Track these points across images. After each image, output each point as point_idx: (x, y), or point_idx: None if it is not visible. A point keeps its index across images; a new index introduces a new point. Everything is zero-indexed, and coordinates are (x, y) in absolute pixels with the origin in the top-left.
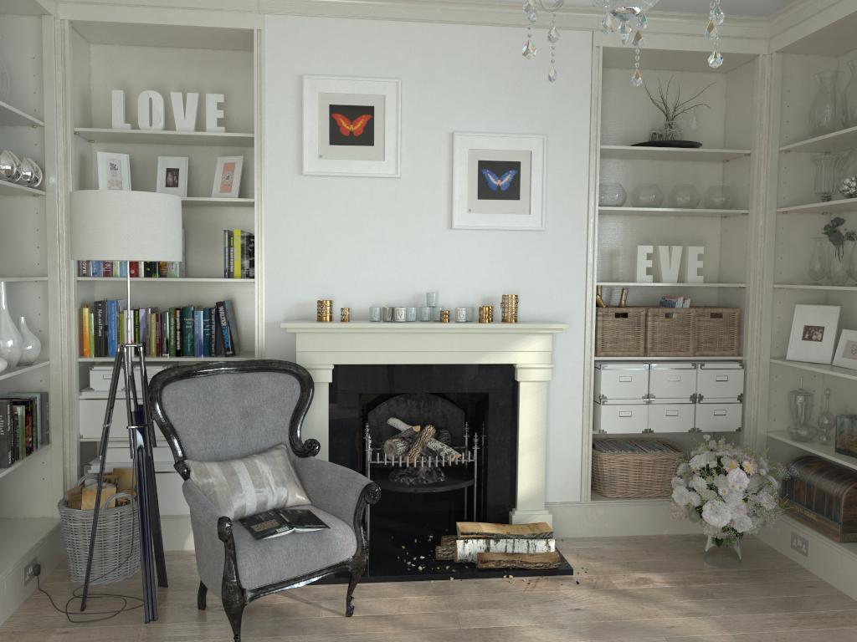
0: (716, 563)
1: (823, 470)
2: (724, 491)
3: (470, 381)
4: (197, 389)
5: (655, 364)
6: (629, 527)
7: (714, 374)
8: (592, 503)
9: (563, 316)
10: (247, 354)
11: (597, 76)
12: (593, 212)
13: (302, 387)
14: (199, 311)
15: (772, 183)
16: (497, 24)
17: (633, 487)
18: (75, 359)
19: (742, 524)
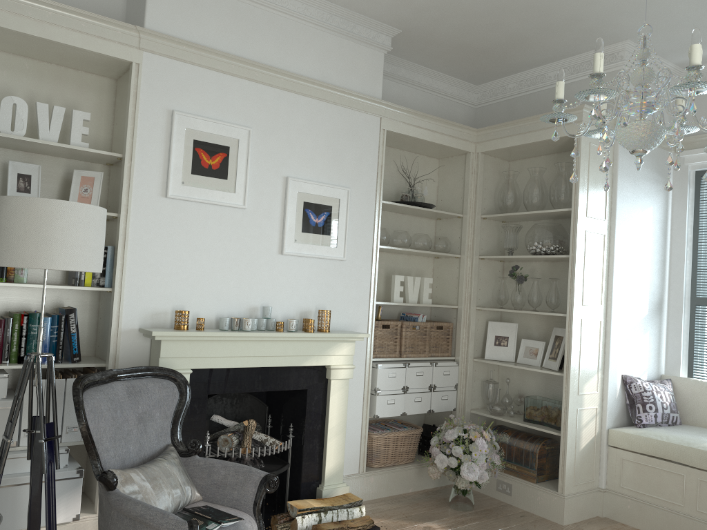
0: (461, 508)
1: (516, 434)
2: (476, 455)
3: (295, 380)
4: (105, 397)
5: (409, 363)
6: (389, 490)
7: (442, 369)
8: (366, 474)
9: (354, 327)
10: (85, 359)
11: (382, 150)
12: (376, 249)
13: (180, 391)
14: (48, 317)
15: (477, 238)
16: (322, 99)
17: (391, 458)
18: None
19: (483, 477)
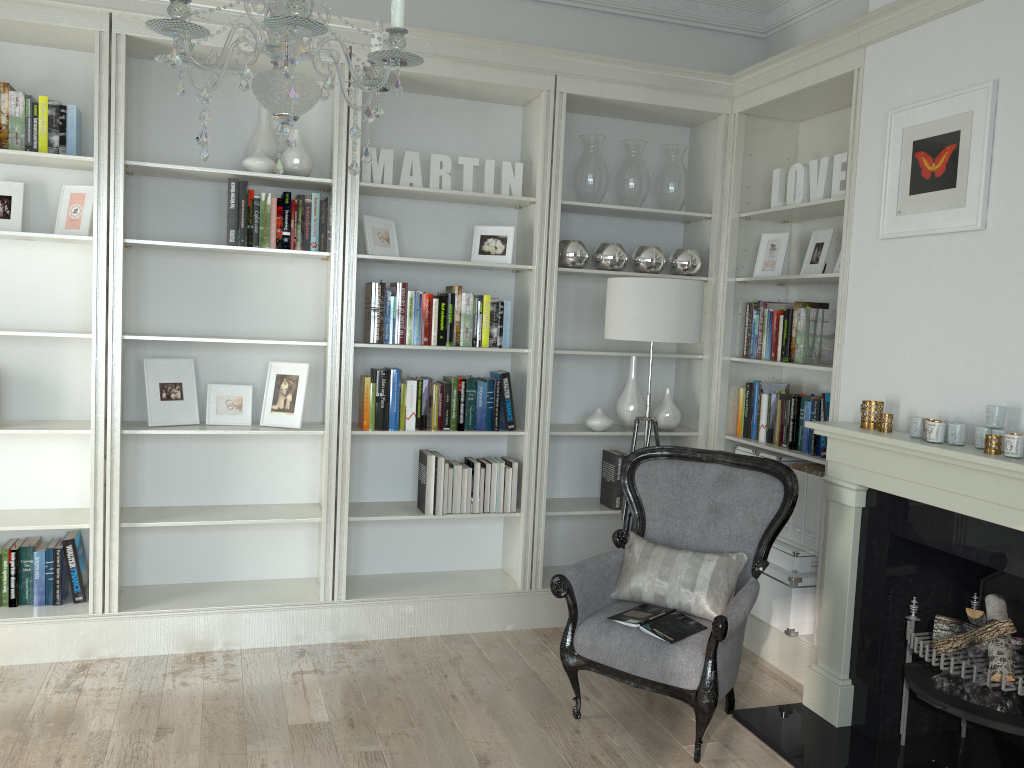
0: None
1: None
2: None
3: (1022, 559)
4: (673, 470)
5: None
6: None
7: None
8: None
9: None
10: None
11: None
12: None
13: (783, 498)
14: (806, 402)
15: None
16: None
17: None
18: (718, 434)
19: None
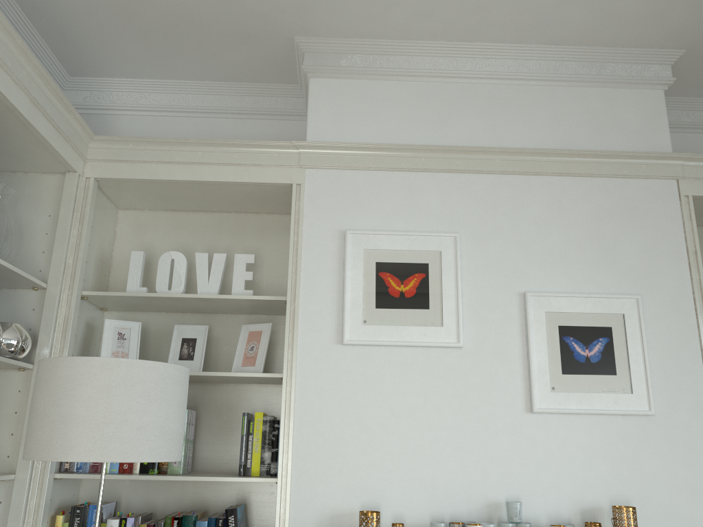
0: None
1: None
2: None
3: None
4: None
5: None
6: None
7: None
8: None
9: None
10: None
11: (690, 227)
12: None
13: None
14: (203, 521)
15: None
16: (566, 174)
17: None
18: None
19: None
